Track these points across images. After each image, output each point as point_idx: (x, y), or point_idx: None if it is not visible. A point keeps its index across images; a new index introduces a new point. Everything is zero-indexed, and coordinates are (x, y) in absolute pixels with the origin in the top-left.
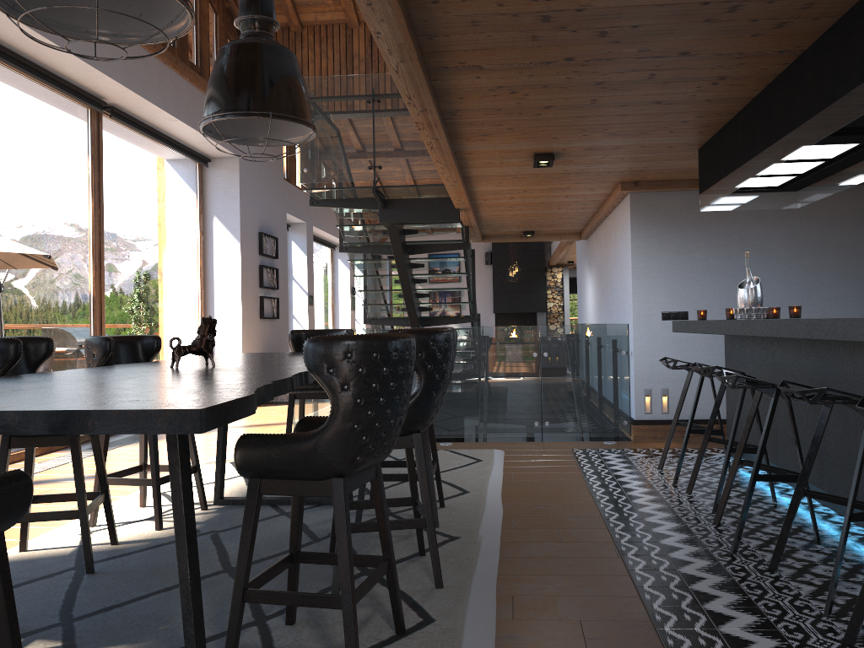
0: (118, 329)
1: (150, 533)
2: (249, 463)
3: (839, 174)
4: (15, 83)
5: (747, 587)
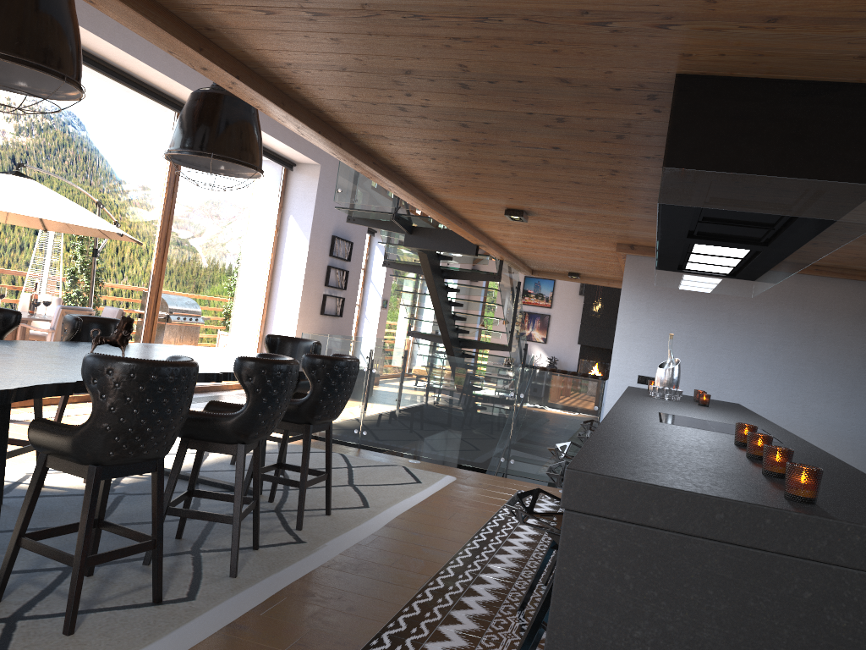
0: (174, 305)
1: (76, 484)
2: (35, 440)
3: (768, 273)
4: (107, 87)
5: (487, 639)
